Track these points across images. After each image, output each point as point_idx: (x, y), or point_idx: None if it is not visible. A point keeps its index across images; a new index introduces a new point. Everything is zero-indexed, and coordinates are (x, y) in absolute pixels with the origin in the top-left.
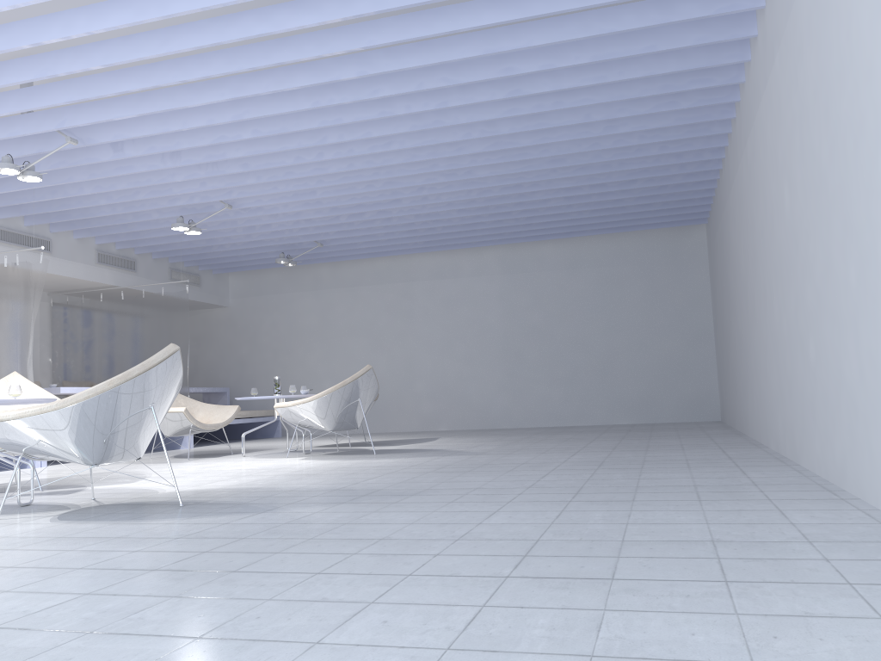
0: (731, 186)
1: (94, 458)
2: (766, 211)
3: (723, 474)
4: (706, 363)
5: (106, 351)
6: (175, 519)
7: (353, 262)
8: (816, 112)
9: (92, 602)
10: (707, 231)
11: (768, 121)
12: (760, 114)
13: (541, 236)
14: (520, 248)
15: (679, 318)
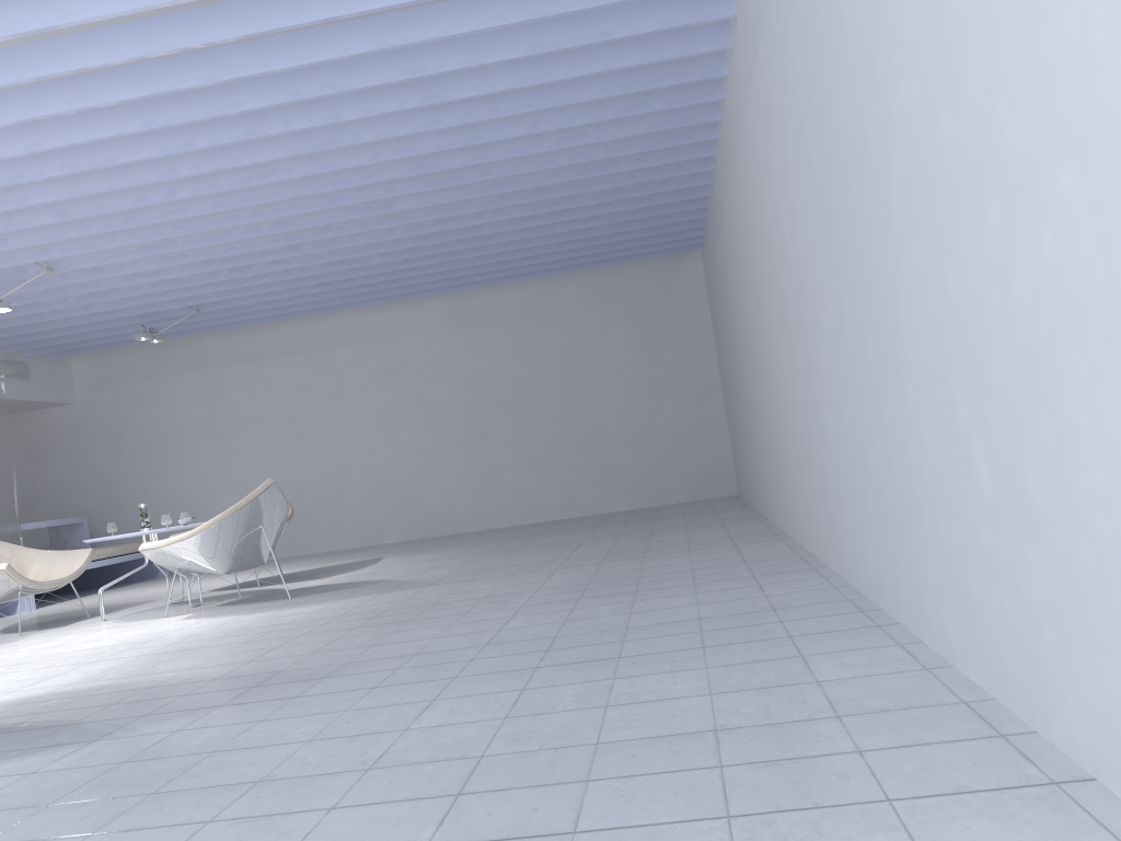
0: (724, 206)
1: None
2: (765, 243)
3: (736, 593)
4: (715, 425)
5: None
6: None
7: (248, 329)
8: (811, 122)
9: None
10: (703, 260)
11: (758, 129)
12: (749, 119)
13: (497, 278)
14: (472, 295)
15: (678, 371)
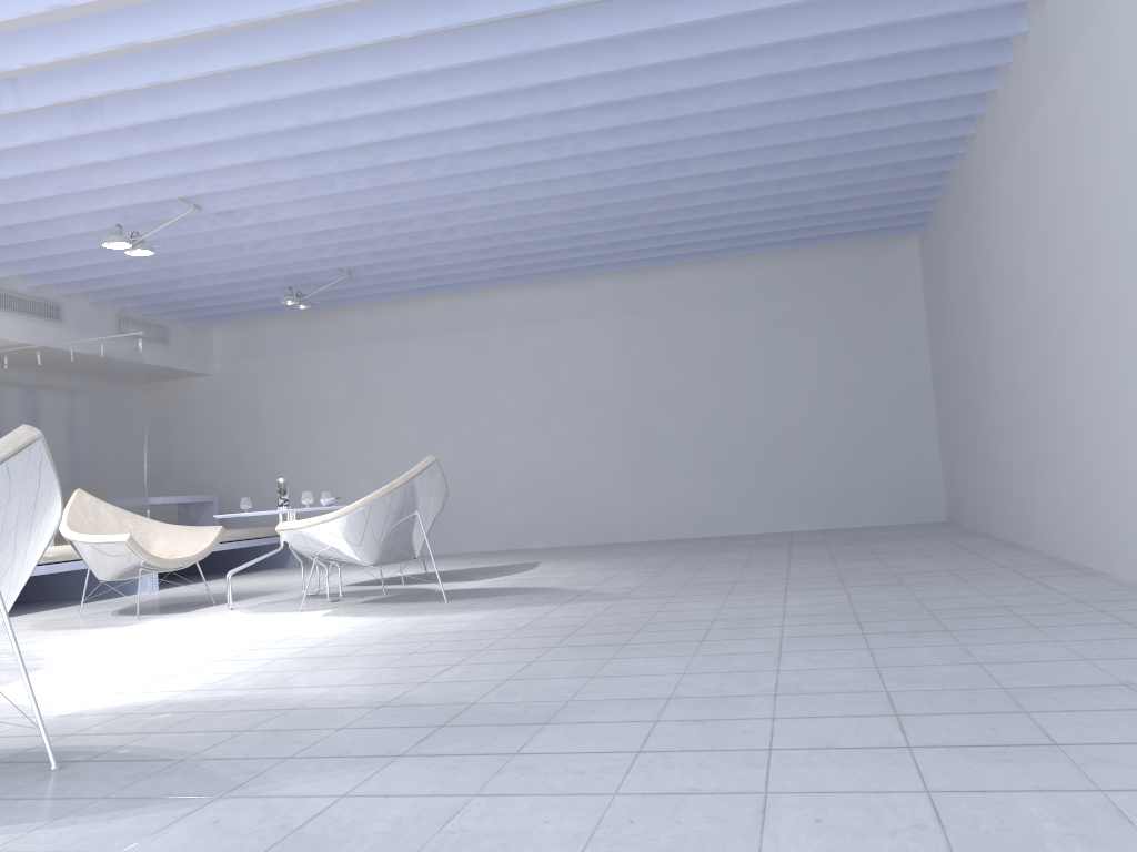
0: (1005, 154)
1: None
2: (1135, 165)
3: (1135, 647)
4: (924, 438)
5: None
6: (12, 830)
7: (398, 303)
8: None
9: None
10: (922, 245)
11: None
12: None
13: (678, 257)
14: (646, 276)
15: (882, 372)
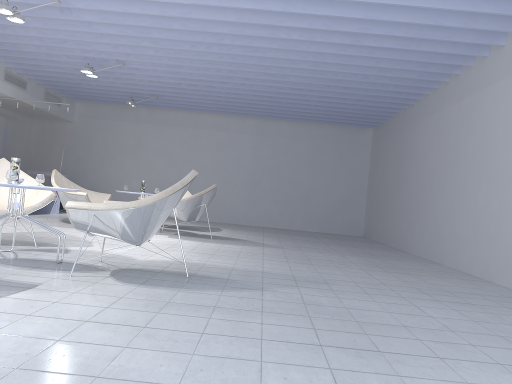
0: (427, 117)
1: (141, 241)
2: (484, 142)
3: (470, 285)
4: (360, 204)
5: (0, 141)
6: (215, 291)
7: (163, 109)
8: None
9: (353, 378)
10: (375, 133)
11: (506, 95)
12: (494, 89)
13: (285, 117)
14: (268, 121)
15: (350, 177)
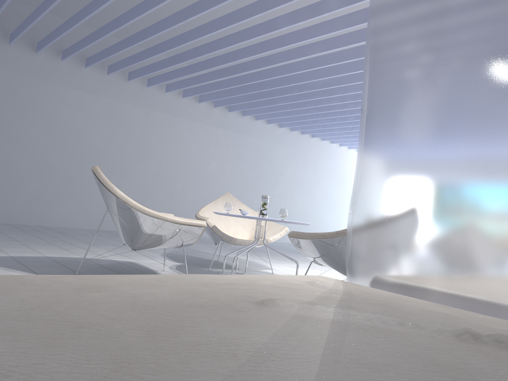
0: (82, 90)
1: None
2: (180, 153)
3: None
4: None
5: None
6: None
7: None
8: (247, 165)
9: None
10: None
11: (200, 134)
12: (189, 124)
13: None
14: None
15: None
